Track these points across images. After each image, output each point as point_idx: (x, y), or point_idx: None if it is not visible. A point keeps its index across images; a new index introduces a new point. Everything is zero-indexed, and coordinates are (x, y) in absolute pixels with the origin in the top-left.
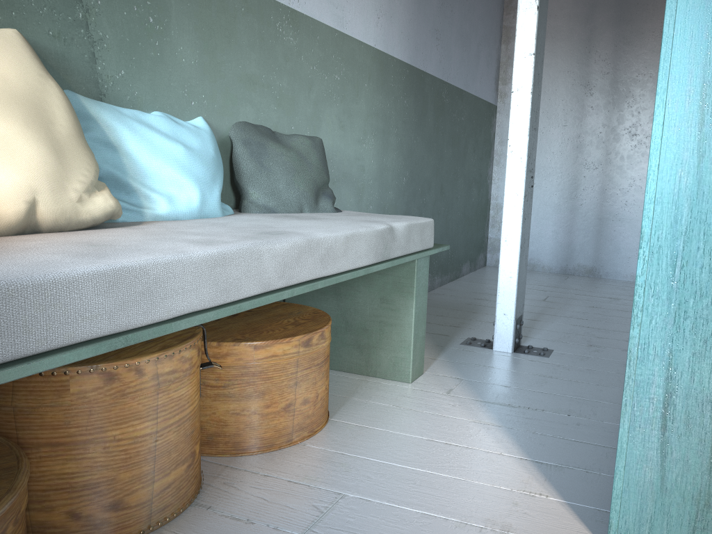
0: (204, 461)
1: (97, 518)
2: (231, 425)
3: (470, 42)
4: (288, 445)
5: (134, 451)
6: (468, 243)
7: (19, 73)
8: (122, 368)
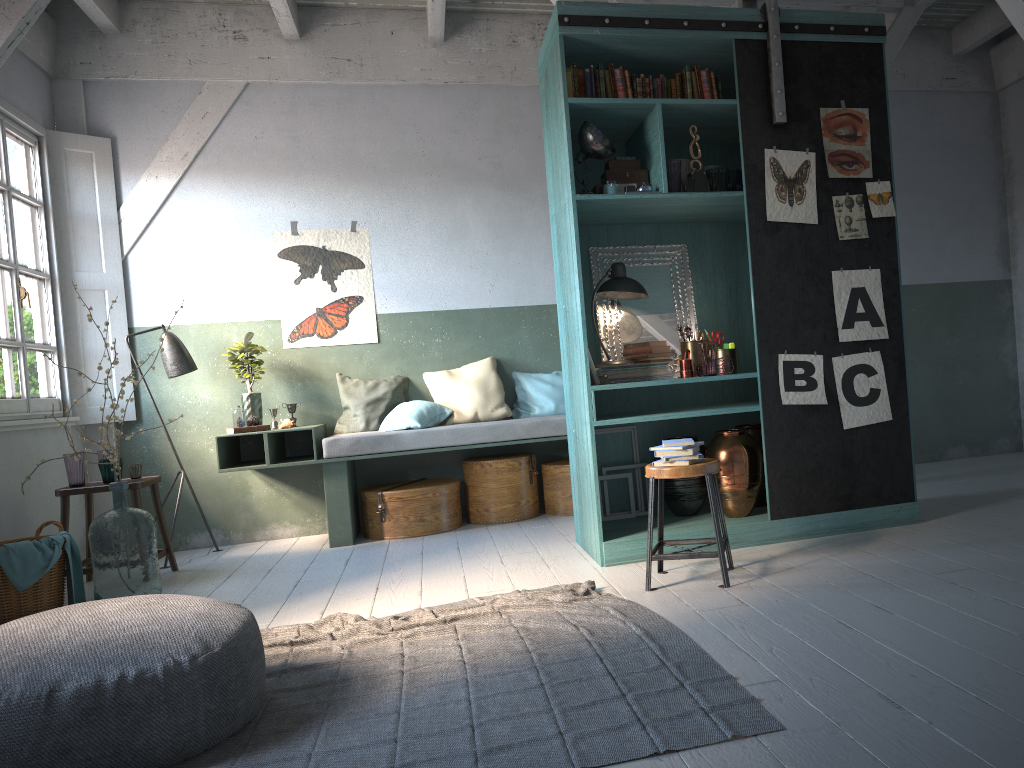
0: (543, 515)
1: (482, 512)
2: (551, 501)
3: (915, 239)
4: (572, 514)
5: (491, 492)
6: (959, 426)
7: (483, 372)
8: (485, 463)
